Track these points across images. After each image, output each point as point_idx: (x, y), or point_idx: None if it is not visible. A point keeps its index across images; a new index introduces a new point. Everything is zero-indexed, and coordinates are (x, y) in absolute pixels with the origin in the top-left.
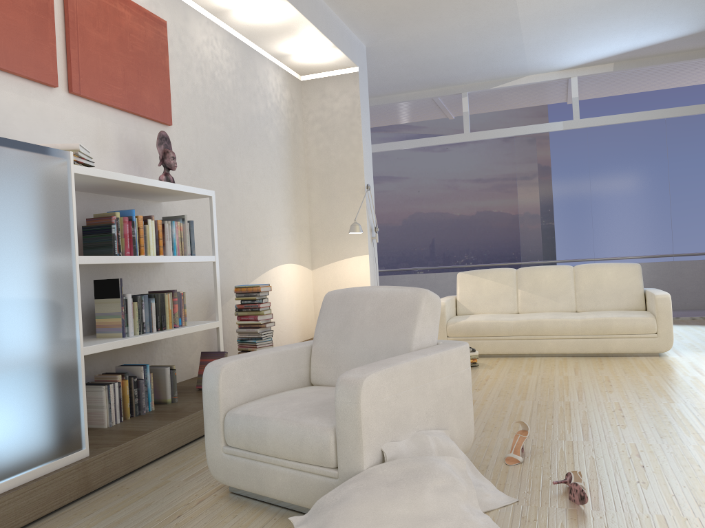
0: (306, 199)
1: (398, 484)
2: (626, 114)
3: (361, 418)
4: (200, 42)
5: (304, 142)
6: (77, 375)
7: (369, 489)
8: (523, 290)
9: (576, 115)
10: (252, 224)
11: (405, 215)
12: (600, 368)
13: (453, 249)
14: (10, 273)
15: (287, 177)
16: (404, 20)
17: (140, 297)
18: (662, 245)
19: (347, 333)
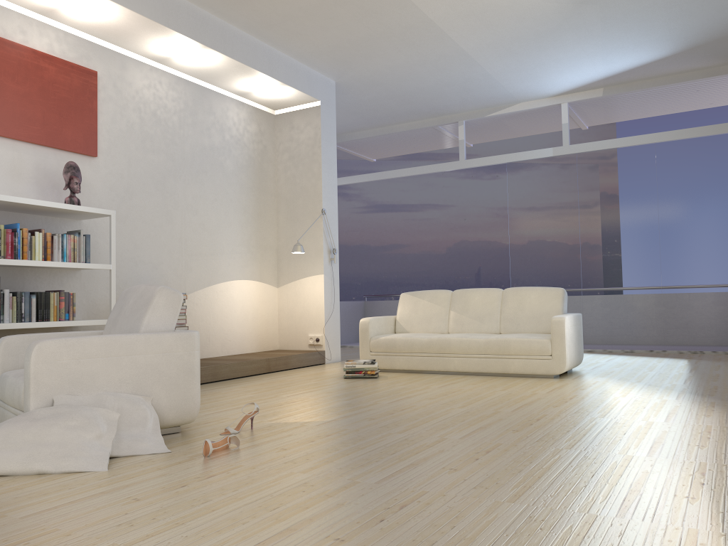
0: (274, 222)
1: (39, 420)
2: (614, 139)
3: (30, 372)
4: (140, 86)
5: (275, 170)
6: None
7: (16, 422)
8: (454, 311)
9: (566, 141)
10: (196, 242)
11: (450, 243)
12: (474, 383)
13: (501, 278)
14: None
15: (248, 202)
16: (354, 57)
17: (19, 293)
18: (650, 274)
19: (117, 321)
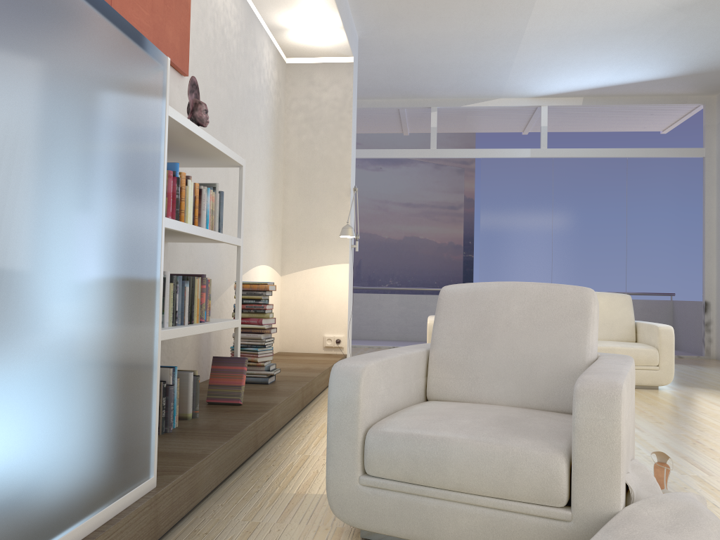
0: (282, 196)
1: (679, 530)
2: (591, 149)
3: (621, 441)
4: None
5: (284, 132)
6: (153, 371)
7: (651, 537)
8: None
9: (544, 144)
10: None
11: None
12: None
13: (379, 272)
14: (105, 209)
15: (270, 167)
16: (412, 14)
17: (176, 277)
18: (617, 281)
19: (486, 337)
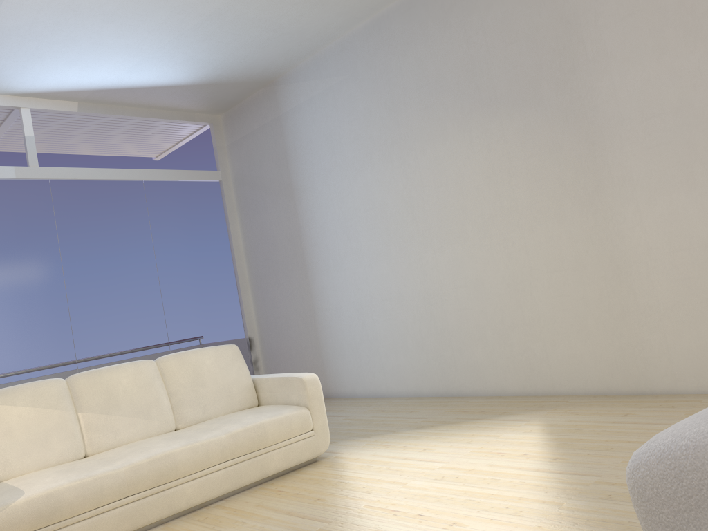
0: None
1: None
2: (99, 169)
3: None
4: None
5: None
6: None
7: None
8: (91, 412)
9: (34, 160)
10: None
11: None
12: (315, 499)
13: None
14: None
15: None
16: None
17: None
18: (157, 333)
19: None
